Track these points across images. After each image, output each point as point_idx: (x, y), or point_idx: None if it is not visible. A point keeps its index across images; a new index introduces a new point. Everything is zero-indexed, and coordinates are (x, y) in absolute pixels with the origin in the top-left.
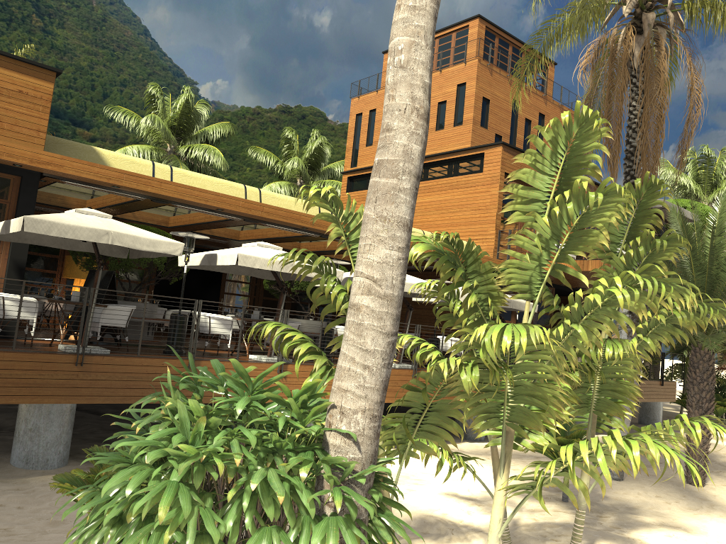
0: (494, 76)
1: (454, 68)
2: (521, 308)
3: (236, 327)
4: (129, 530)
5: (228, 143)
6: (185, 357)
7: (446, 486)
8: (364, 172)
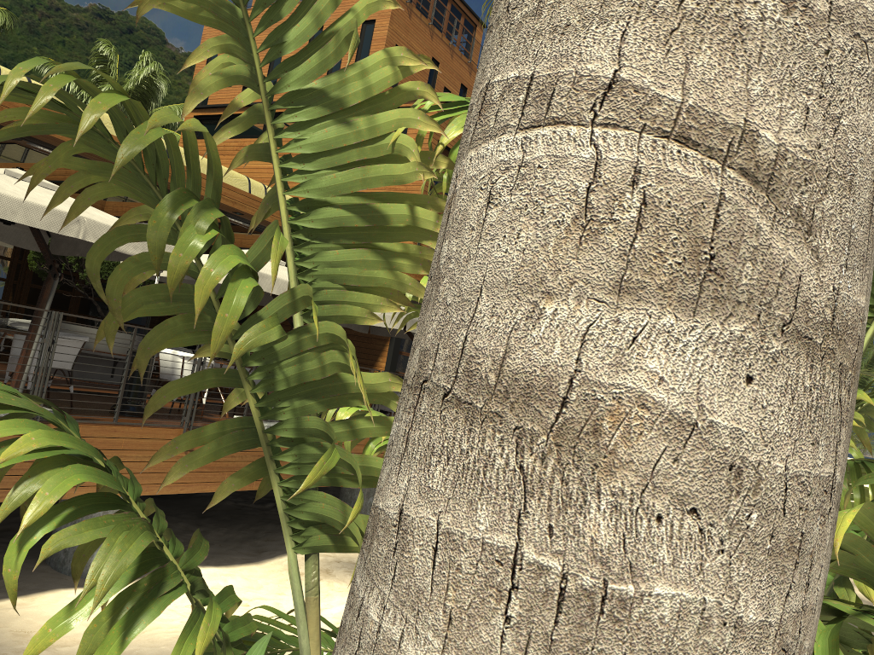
0: (413, 21)
1: None
2: None
3: None
4: None
5: (3, 44)
6: None
7: None
8: (221, 112)
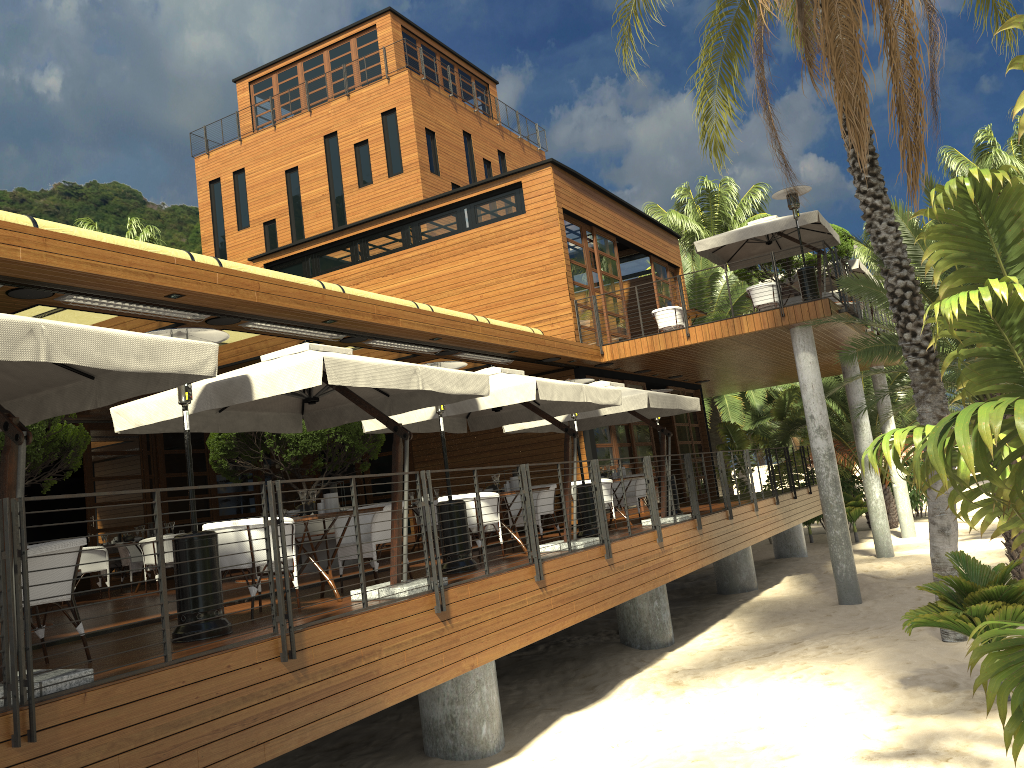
0: (434, 97)
1: (370, 88)
2: (686, 407)
3: (170, 559)
4: None
5: None
6: (246, 634)
7: (829, 744)
8: (295, 251)
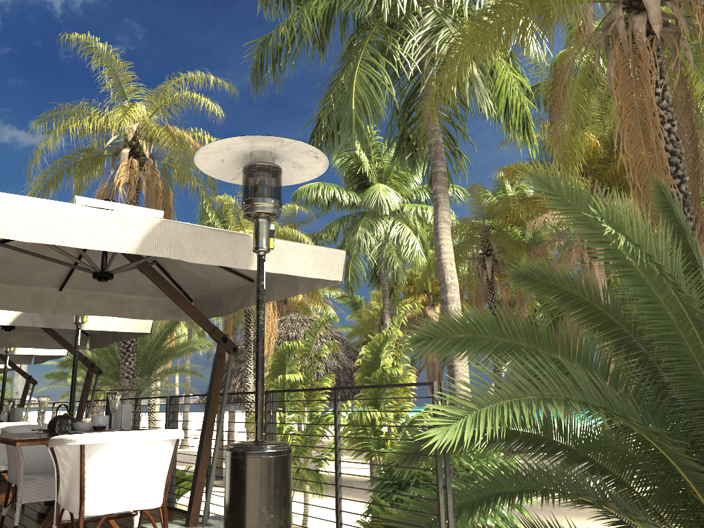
0: None
1: None
2: None
3: None
4: (504, 507)
5: None
6: None
7: None
8: None
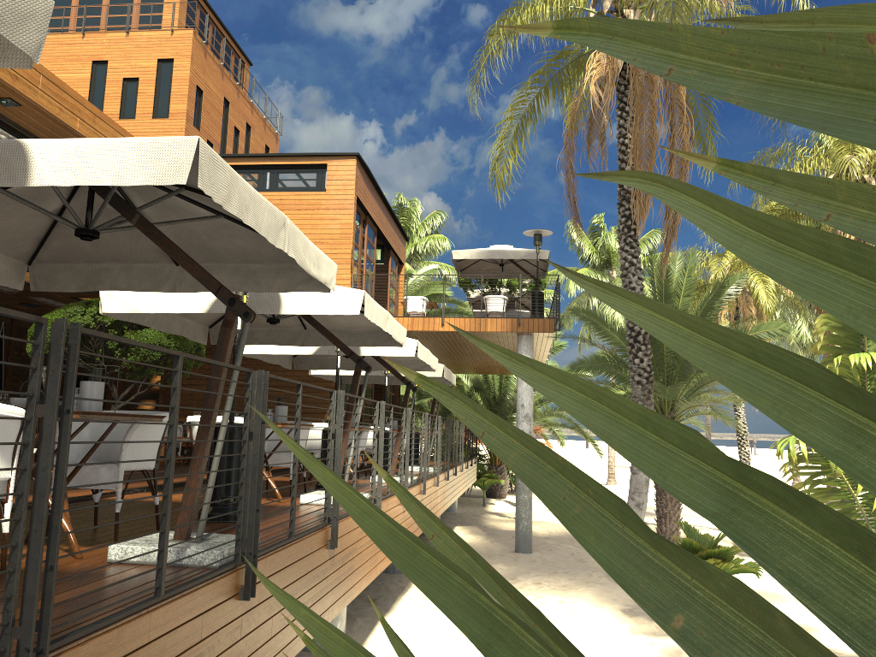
0: (208, 61)
1: (152, 34)
2: (452, 381)
3: None
4: None
5: None
6: (277, 521)
7: (614, 653)
8: None
